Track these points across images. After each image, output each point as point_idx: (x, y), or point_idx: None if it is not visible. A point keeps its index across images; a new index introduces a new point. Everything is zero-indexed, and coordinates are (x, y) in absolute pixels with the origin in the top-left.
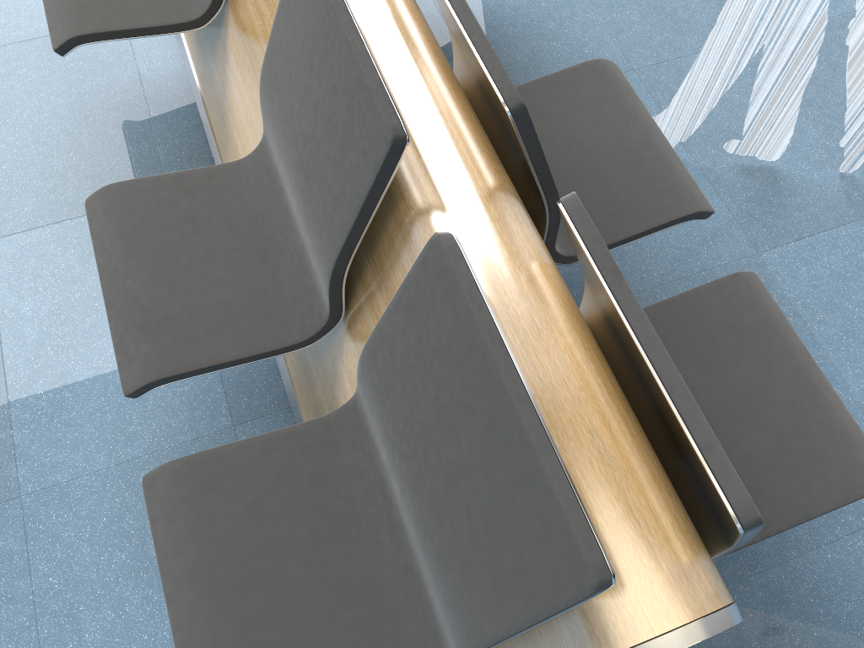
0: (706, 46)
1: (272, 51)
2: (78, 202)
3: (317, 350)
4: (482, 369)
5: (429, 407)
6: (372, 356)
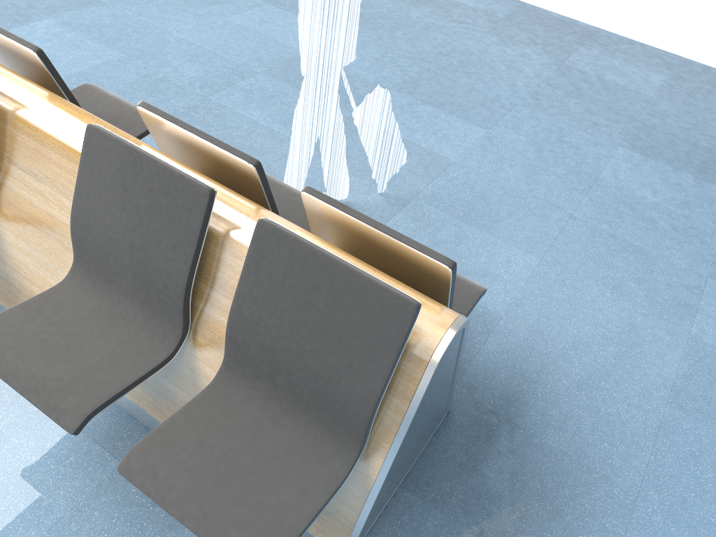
0: (291, 145)
1: (80, 196)
2: None
3: (170, 370)
4: (316, 261)
5: (291, 306)
6: (238, 313)
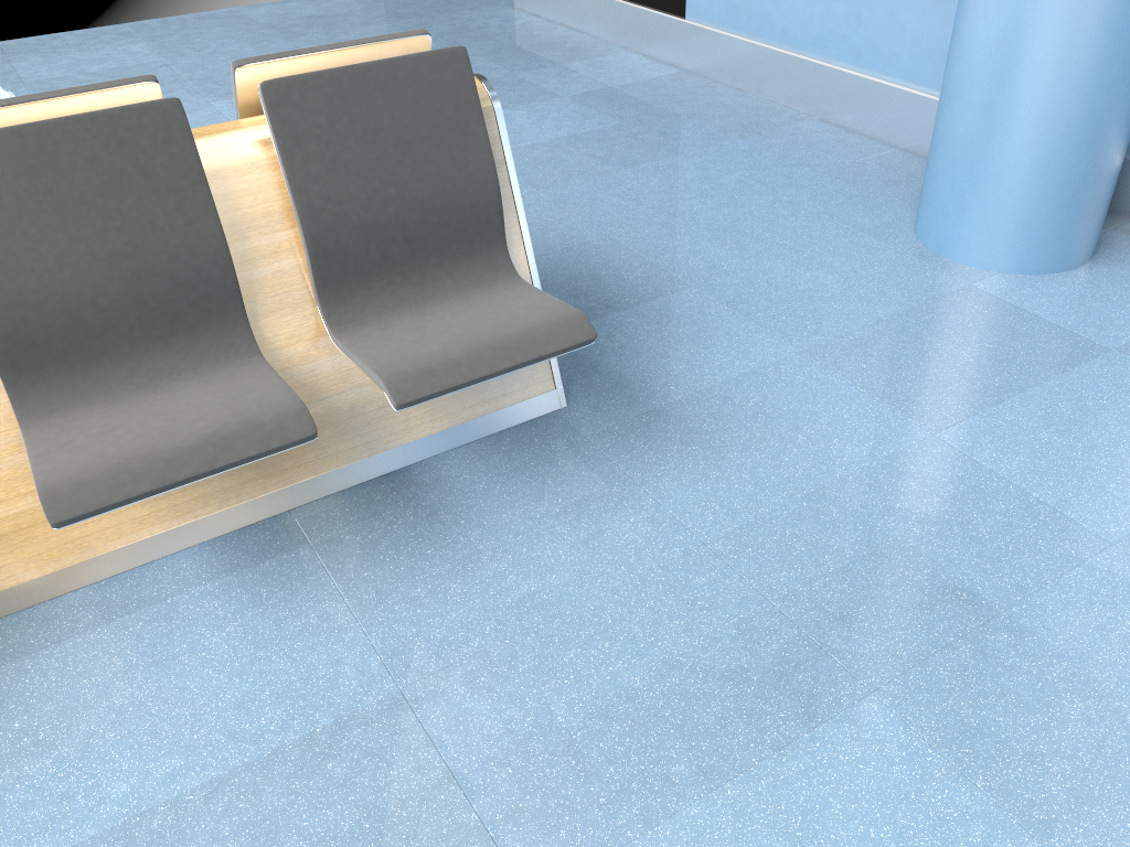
0: None
1: None
2: None
3: None
4: (352, 80)
5: (361, 150)
6: (312, 212)
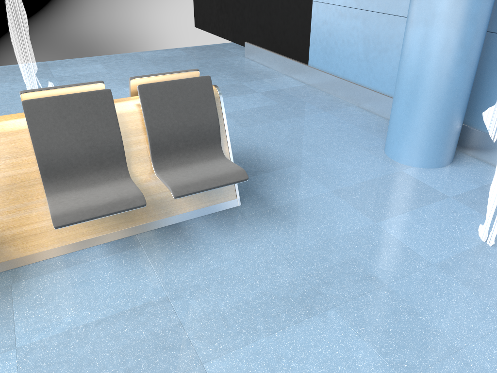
0: None
1: (37, 140)
2: (3, 317)
3: None
4: (169, 85)
5: (171, 109)
6: (152, 129)
